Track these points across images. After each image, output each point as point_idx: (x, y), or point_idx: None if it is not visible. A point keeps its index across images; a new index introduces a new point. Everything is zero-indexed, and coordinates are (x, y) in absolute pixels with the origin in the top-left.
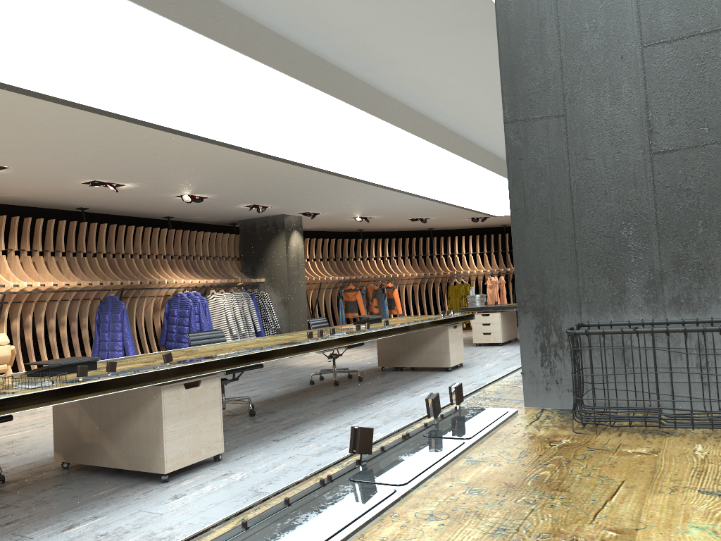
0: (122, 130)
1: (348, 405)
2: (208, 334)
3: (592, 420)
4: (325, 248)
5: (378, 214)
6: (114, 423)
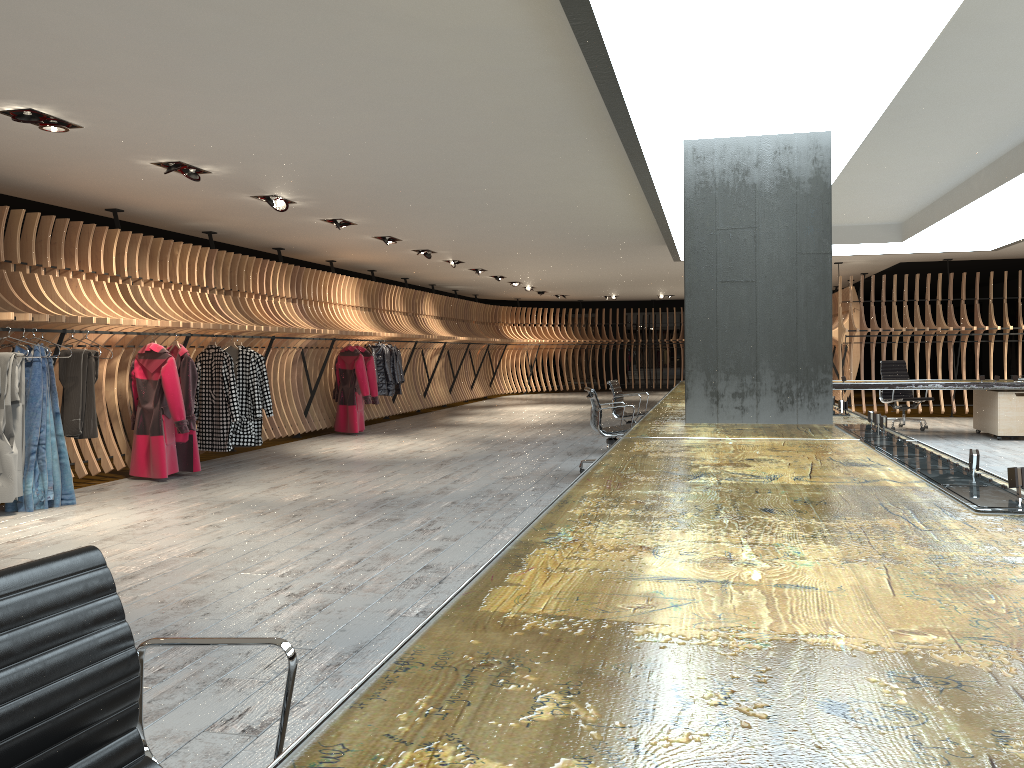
0: None
1: None
2: None
3: None
4: None
5: None
6: None
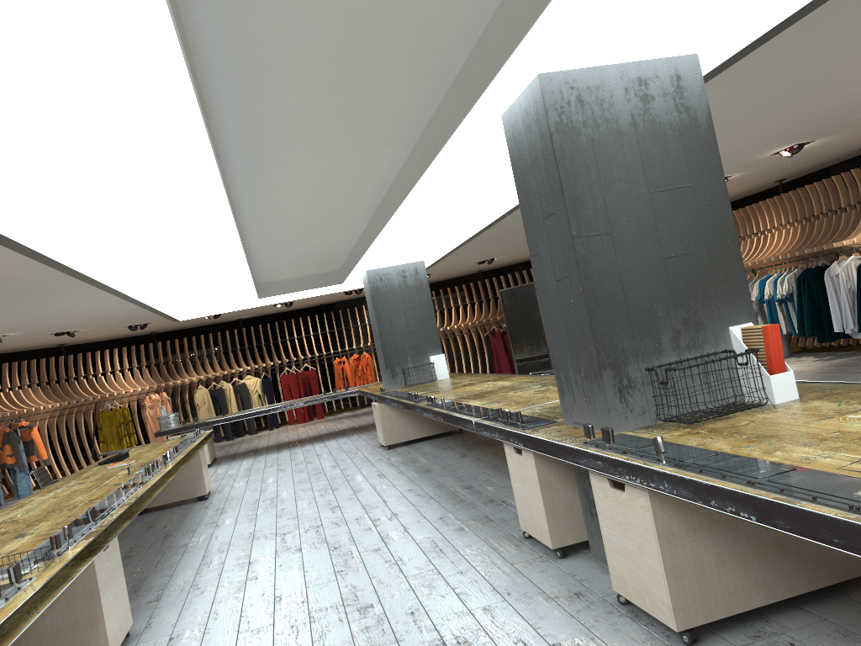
0: None
1: (159, 554)
2: None
3: (689, 421)
4: None
5: (21, 330)
6: None
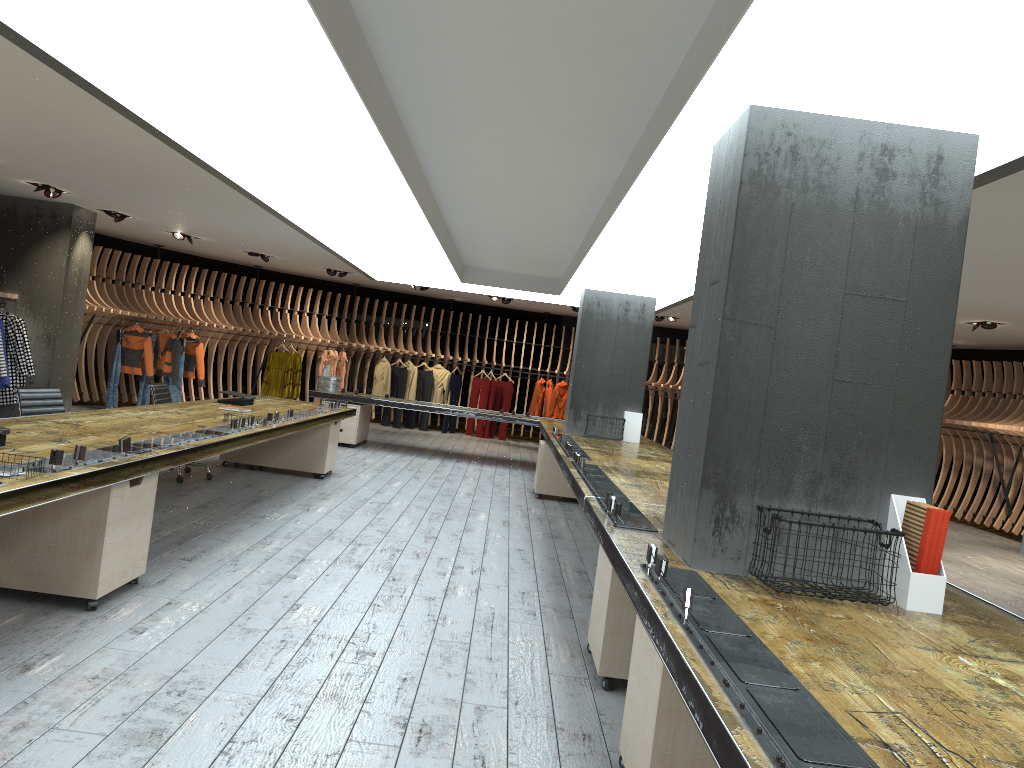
0: None
1: (232, 515)
2: (42, 392)
3: (778, 588)
4: (104, 262)
5: (213, 237)
6: (8, 523)
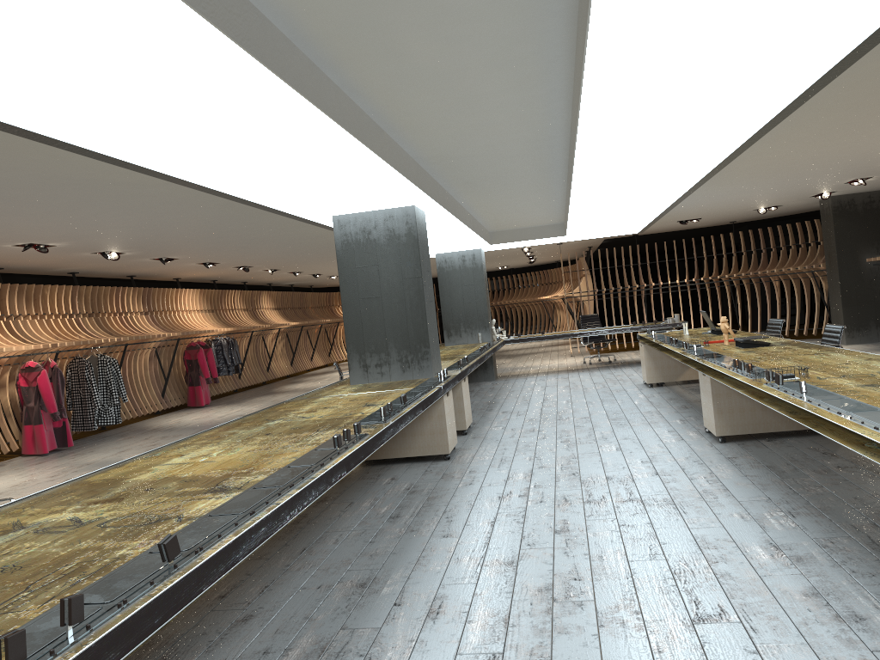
0: (875, 92)
1: (821, 506)
2: None
3: None
4: None
5: None
6: None
